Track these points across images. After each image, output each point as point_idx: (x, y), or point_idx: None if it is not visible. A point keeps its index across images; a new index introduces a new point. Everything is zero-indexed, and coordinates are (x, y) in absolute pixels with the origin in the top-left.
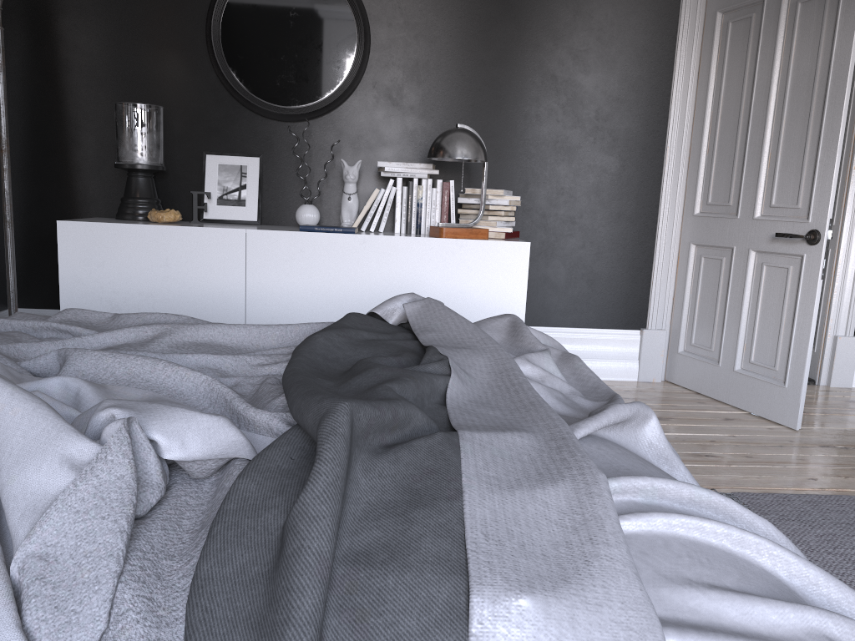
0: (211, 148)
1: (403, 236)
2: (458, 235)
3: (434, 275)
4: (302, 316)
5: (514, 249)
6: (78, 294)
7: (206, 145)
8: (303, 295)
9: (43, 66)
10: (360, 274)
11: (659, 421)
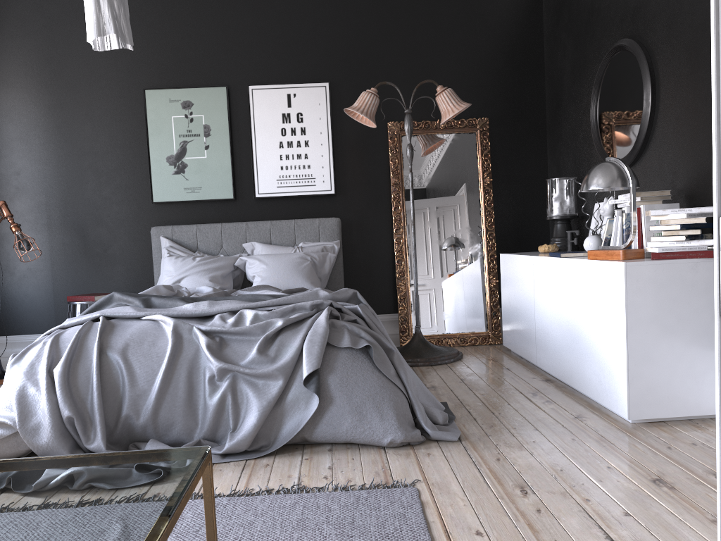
0: (598, 198)
1: (574, 258)
2: (598, 257)
3: (586, 292)
4: (548, 318)
5: (617, 269)
6: (503, 294)
7: (597, 196)
8: (547, 302)
9: (556, 163)
10: (562, 288)
11: (646, 481)
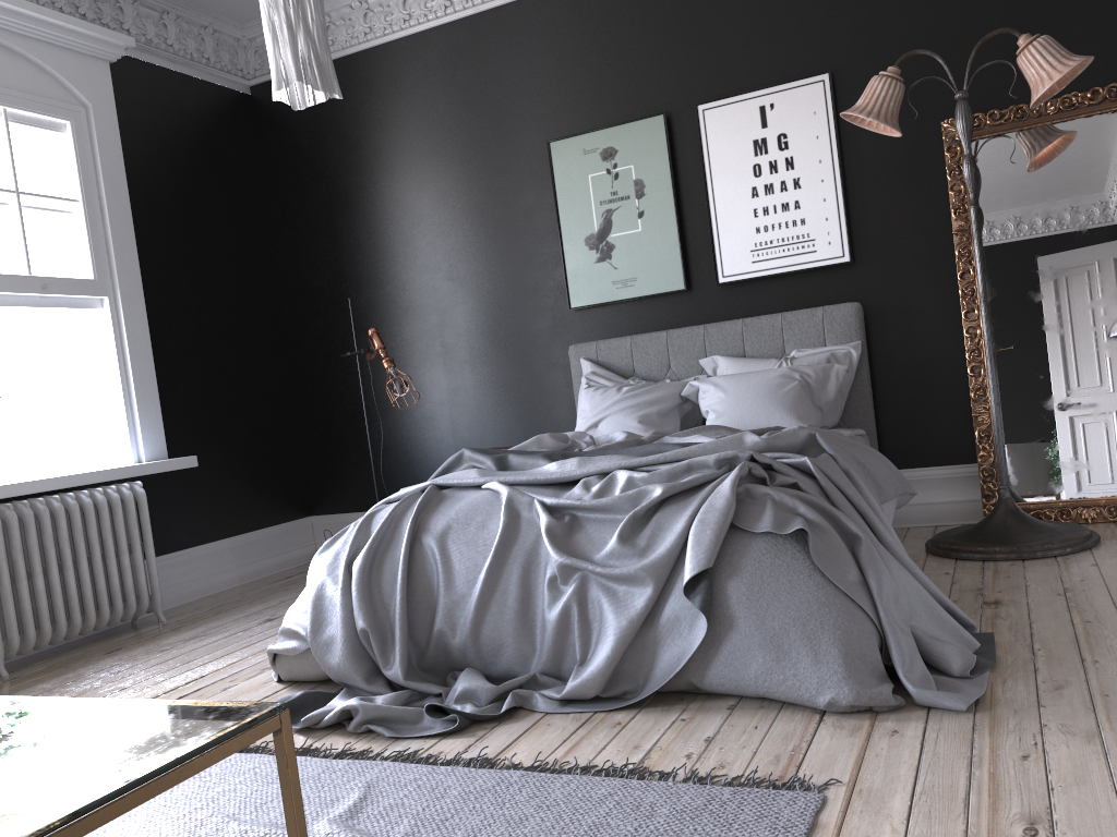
0: None
1: None
2: None
3: None
4: None
5: None
6: None
7: None
8: None
9: None
10: None
11: None
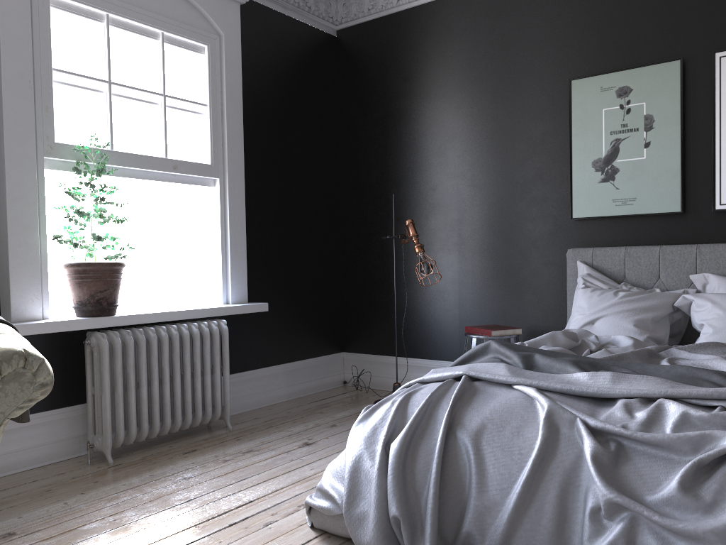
0: None
1: None
2: None
3: None
4: None
5: None
6: None
7: None
8: None
9: None
10: None
11: None
